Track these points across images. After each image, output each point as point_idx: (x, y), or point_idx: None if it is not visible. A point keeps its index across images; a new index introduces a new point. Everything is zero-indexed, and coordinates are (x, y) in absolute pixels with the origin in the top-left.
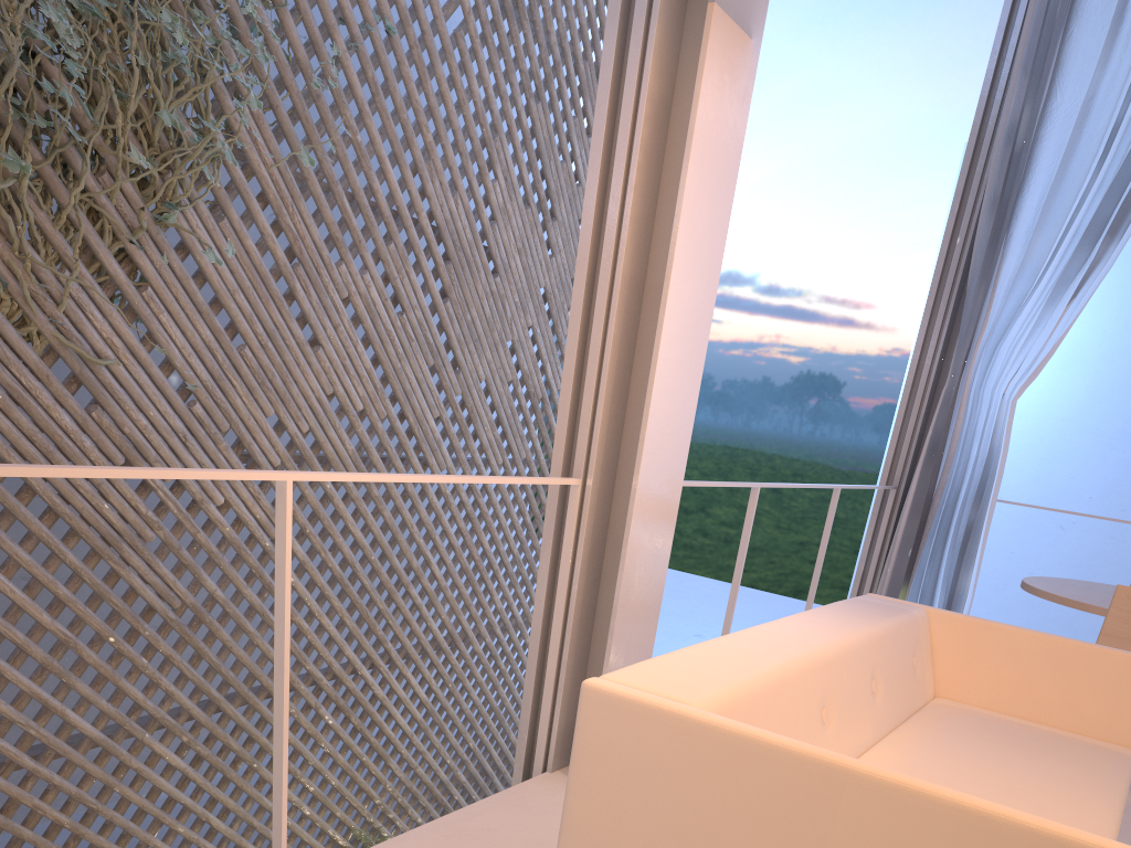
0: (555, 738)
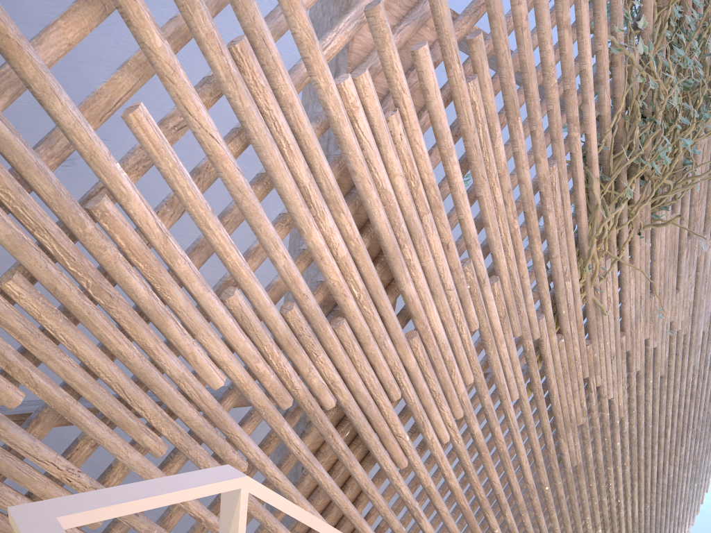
0: None
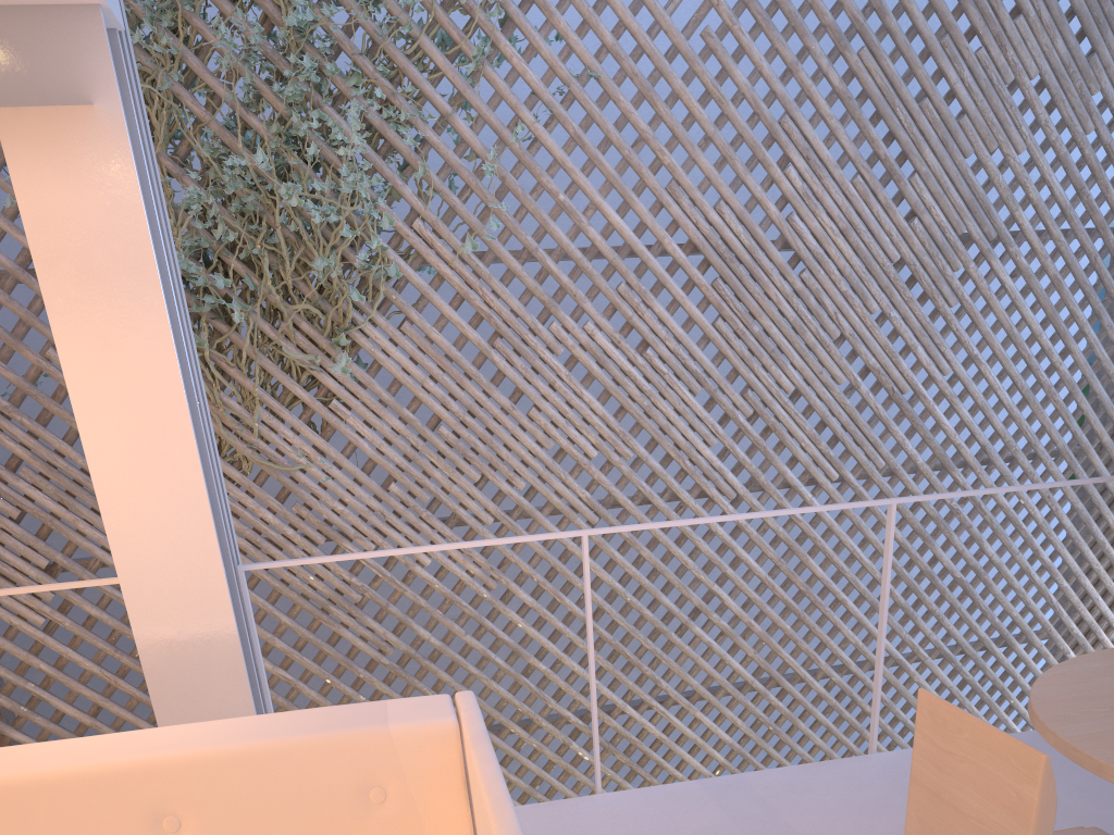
0: None
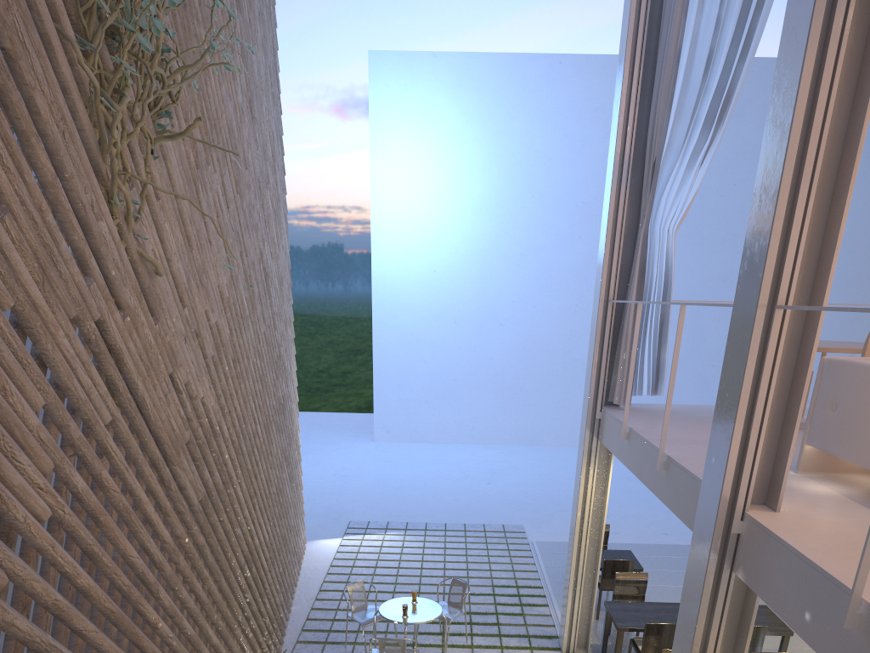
0: (753, 486)
